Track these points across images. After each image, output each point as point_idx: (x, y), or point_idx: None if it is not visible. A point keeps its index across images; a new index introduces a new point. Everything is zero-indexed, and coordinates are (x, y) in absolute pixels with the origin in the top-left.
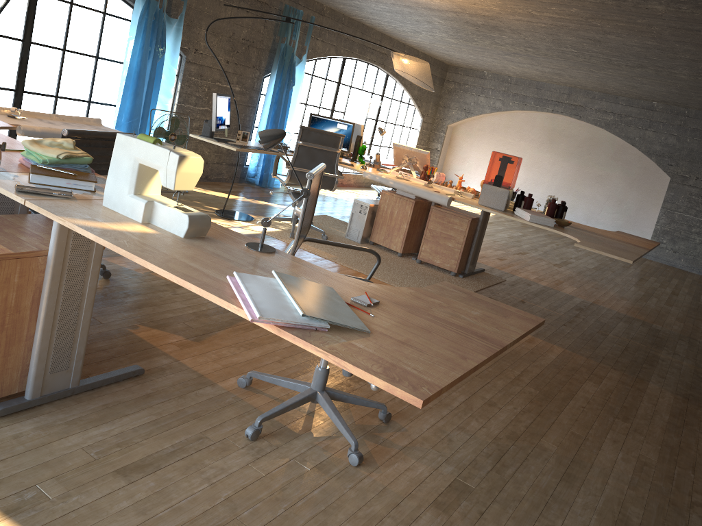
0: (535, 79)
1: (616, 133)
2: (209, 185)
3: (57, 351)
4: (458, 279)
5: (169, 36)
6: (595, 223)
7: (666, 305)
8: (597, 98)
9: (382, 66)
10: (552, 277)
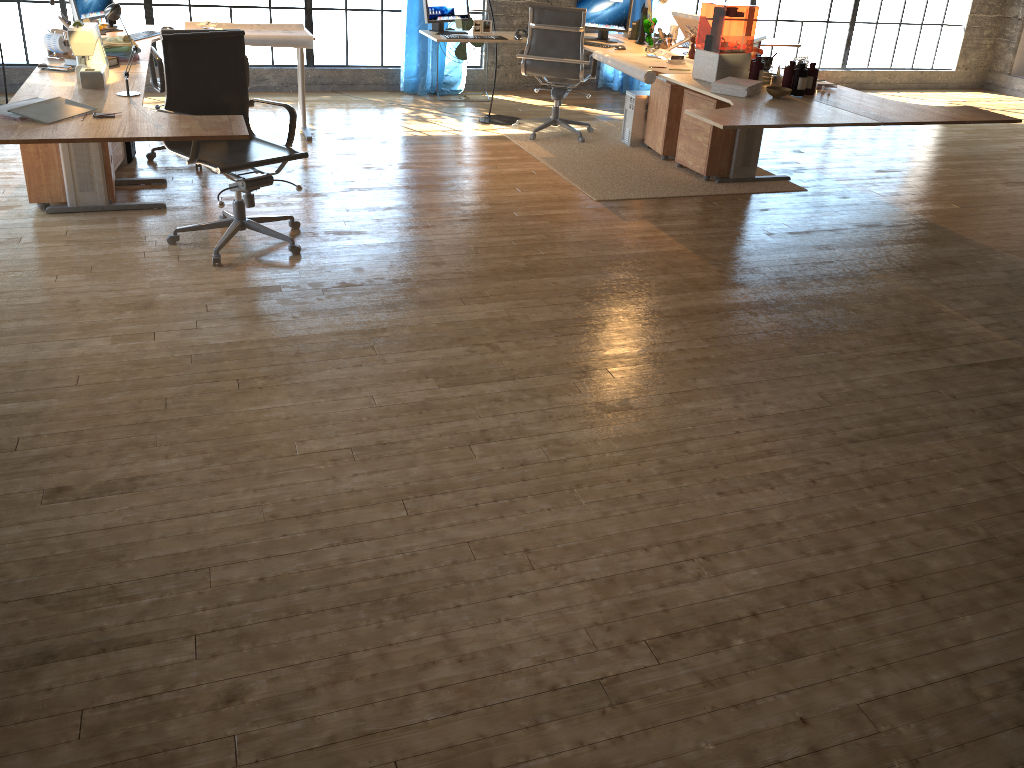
0: None
1: None
2: (539, 94)
3: (80, 177)
4: (705, 183)
5: None
6: None
7: None
8: None
9: None
10: (938, 194)
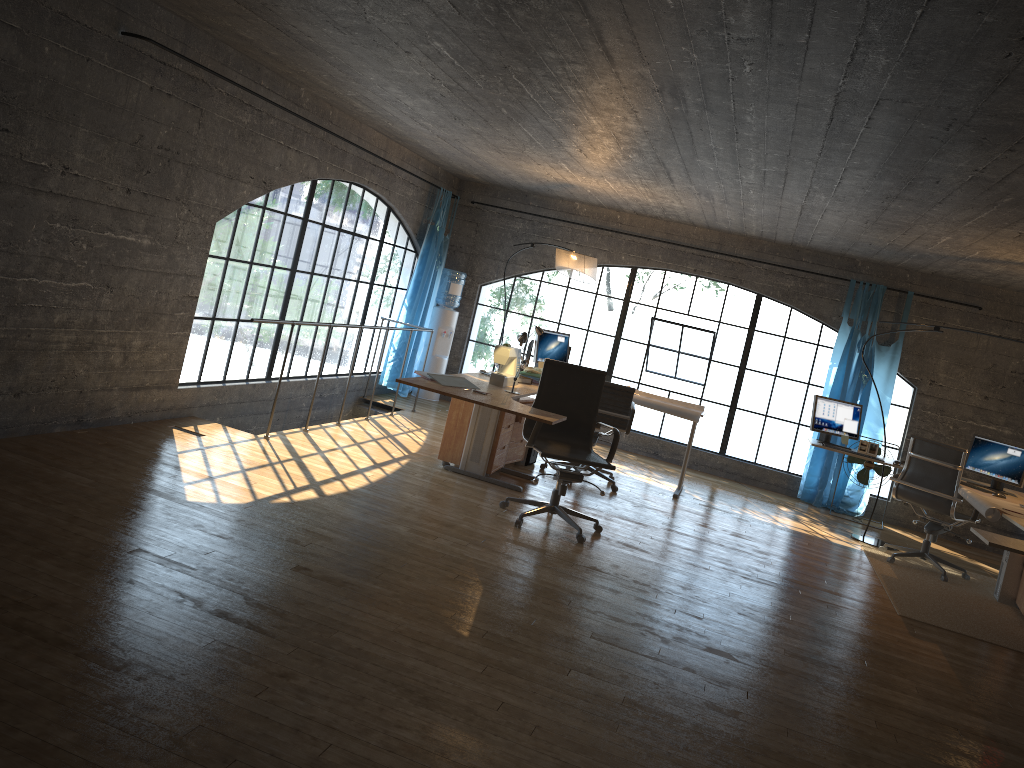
0: None
1: None
2: (945, 542)
3: (474, 450)
4: None
5: (881, 364)
6: None
7: None
8: None
9: None
10: None
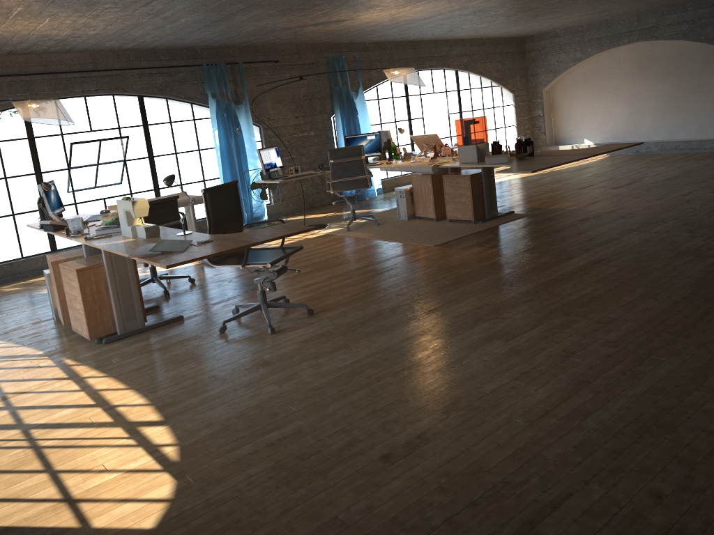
0: (601, 19)
1: (695, 39)
2: (312, 212)
3: (125, 310)
4: (476, 224)
5: (242, 117)
6: (710, 132)
7: (710, 193)
8: (665, 13)
9: (446, 66)
10: (591, 200)
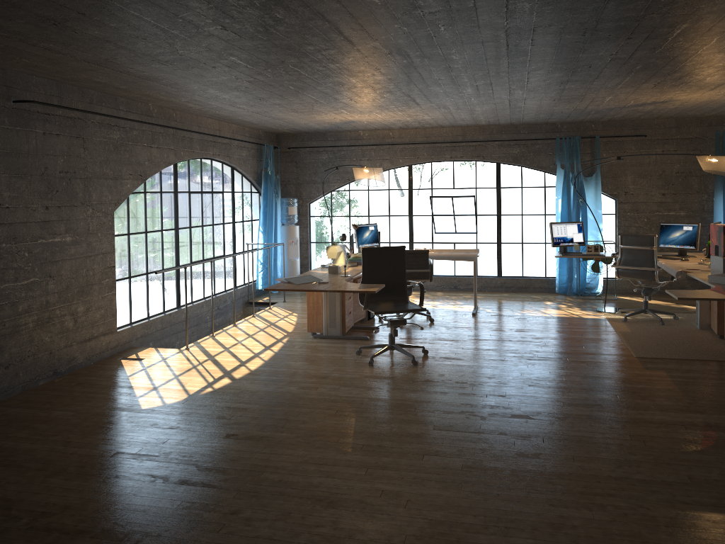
0: None
1: None
2: (659, 297)
3: (330, 320)
4: None
5: (590, 189)
6: None
7: None
8: None
9: None
10: None
